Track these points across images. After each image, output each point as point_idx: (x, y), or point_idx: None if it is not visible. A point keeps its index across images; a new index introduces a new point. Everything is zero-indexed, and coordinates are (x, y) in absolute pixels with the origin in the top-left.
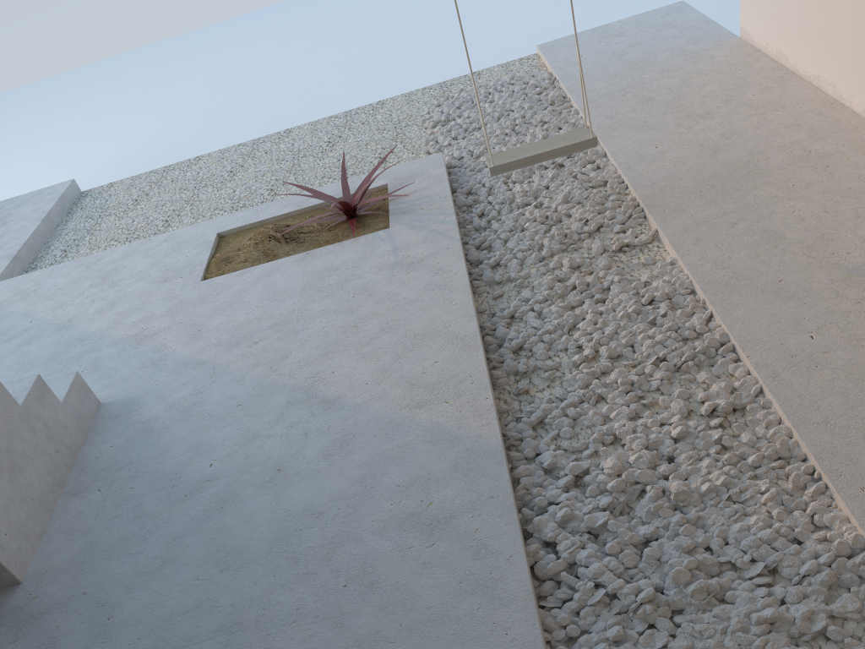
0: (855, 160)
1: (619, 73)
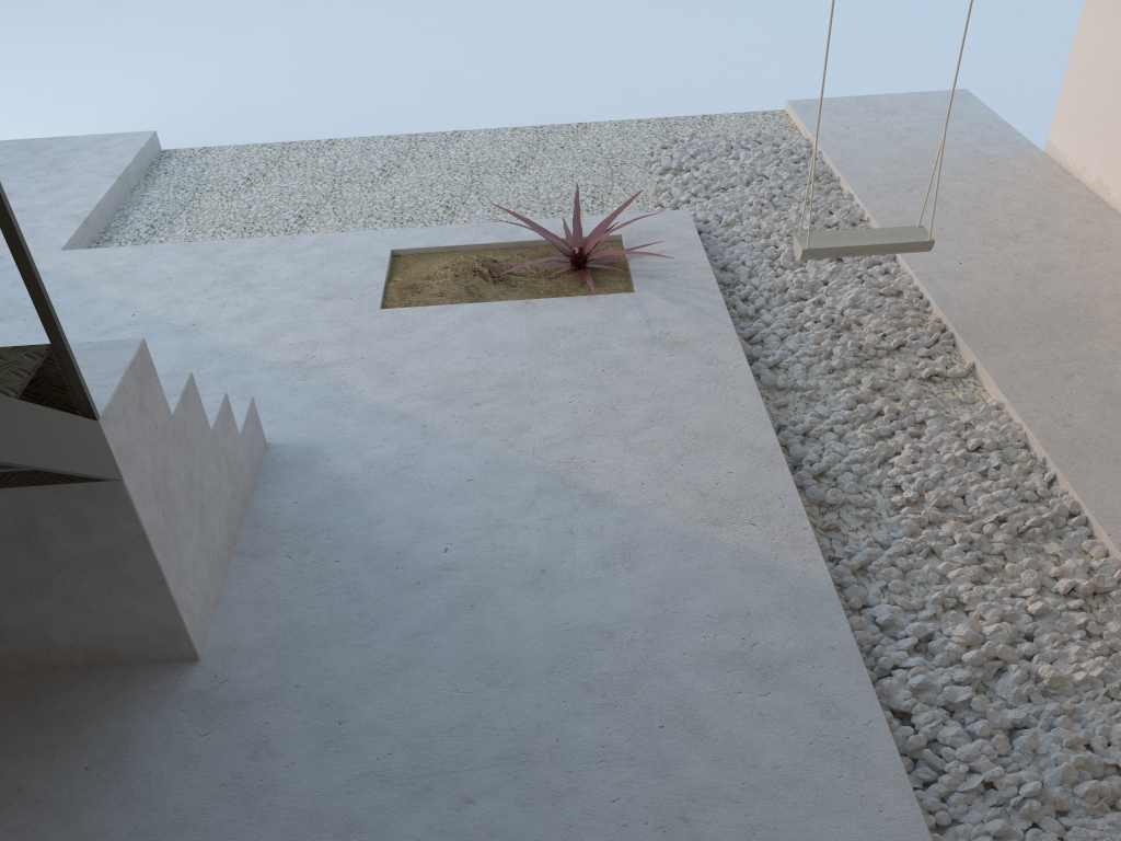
0: None
1: (899, 160)
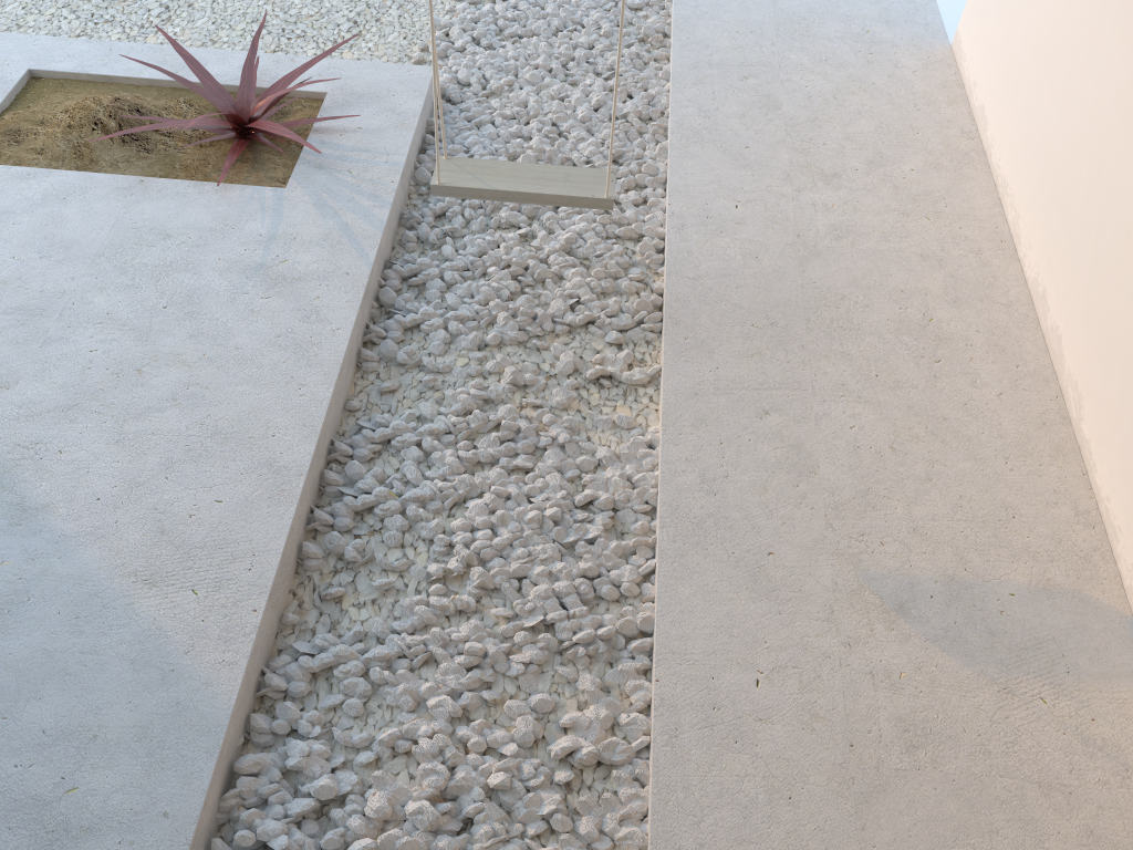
0: (978, 367)
1: (760, 29)
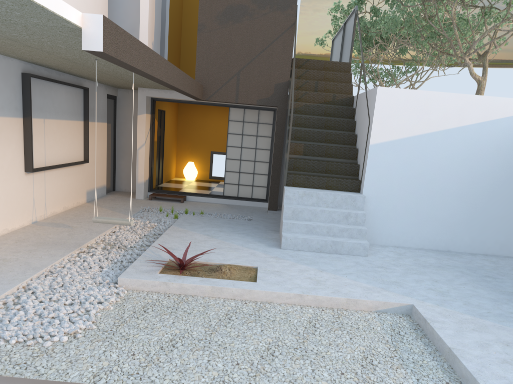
0: (16, 238)
1: None
